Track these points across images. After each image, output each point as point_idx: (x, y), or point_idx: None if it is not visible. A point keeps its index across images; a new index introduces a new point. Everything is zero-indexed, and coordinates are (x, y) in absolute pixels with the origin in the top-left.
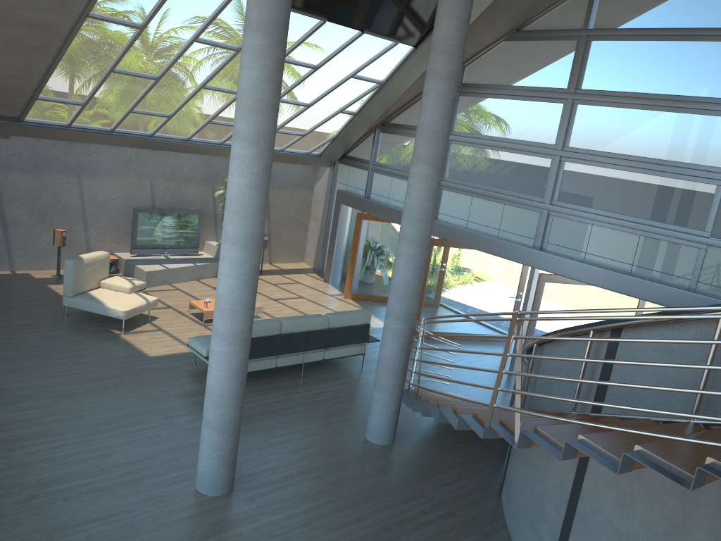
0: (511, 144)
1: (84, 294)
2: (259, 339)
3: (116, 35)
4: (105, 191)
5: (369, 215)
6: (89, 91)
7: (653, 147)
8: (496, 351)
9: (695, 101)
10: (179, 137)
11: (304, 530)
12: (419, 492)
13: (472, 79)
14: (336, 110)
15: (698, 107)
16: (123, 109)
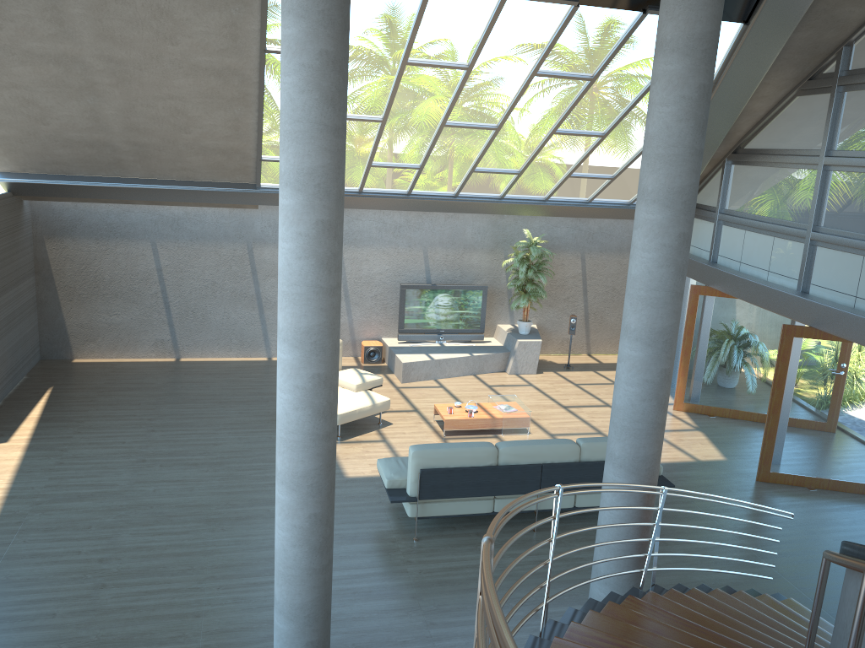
0: None
1: None
2: (459, 470)
3: None
4: (370, 264)
5: (710, 288)
6: None
7: None
8: None
9: None
10: (444, 193)
11: None
12: None
13: (864, 61)
14: None
15: None
16: (361, 163)
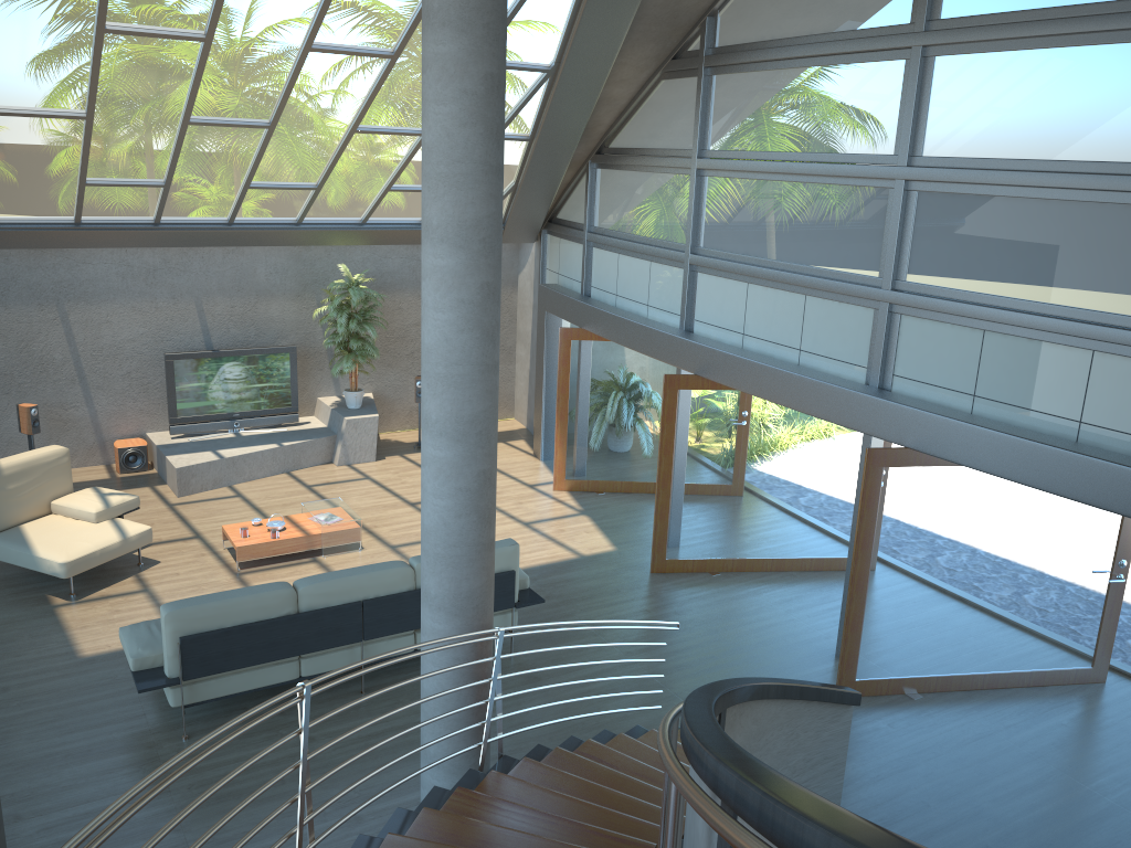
0: (808, 165)
1: (10, 530)
2: (241, 629)
3: None
4: (114, 327)
5: (584, 330)
6: None
7: (1113, 135)
8: (830, 596)
9: None
10: (212, 220)
11: None
12: None
13: (732, 37)
14: None
15: None
16: (69, 181)
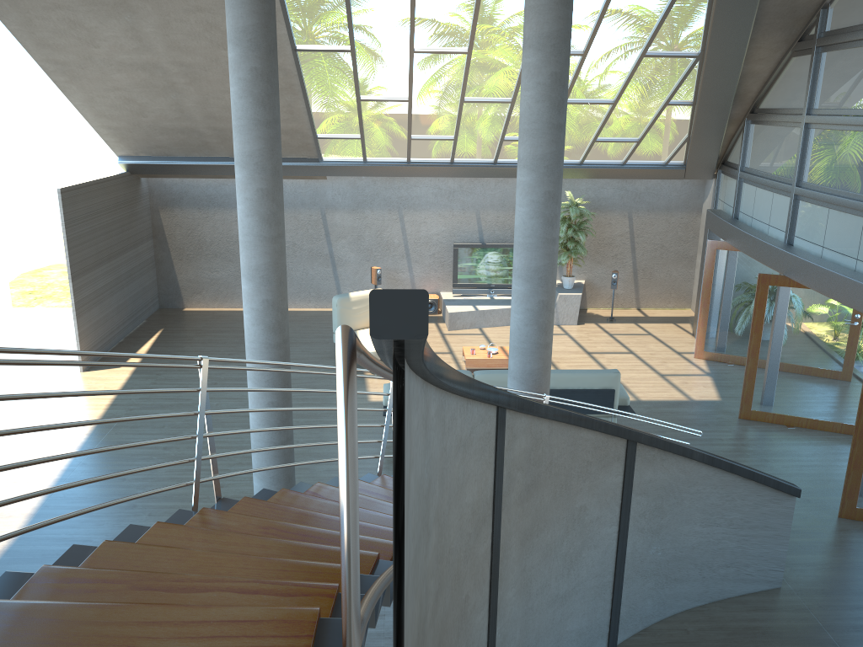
0: None
1: None
2: None
3: (336, 63)
4: (428, 226)
5: (726, 242)
6: (356, 123)
7: None
8: None
9: None
10: (484, 161)
11: None
12: None
13: (836, 23)
14: (661, 103)
15: None
16: (402, 137)
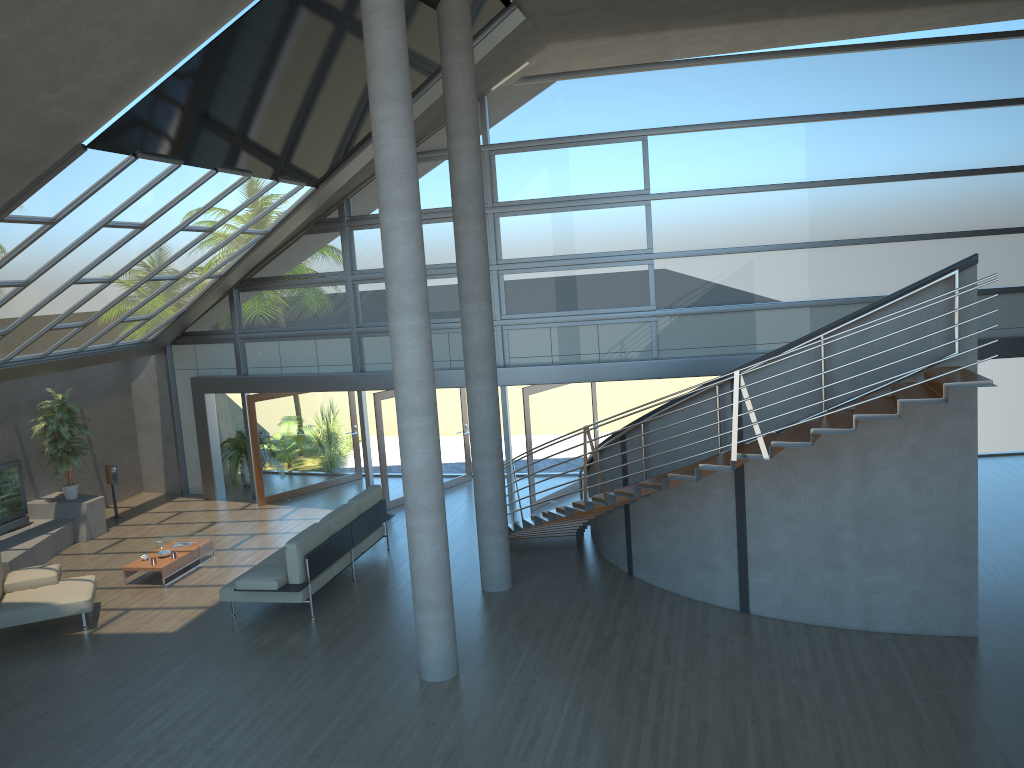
0: (438, 270)
1: (2, 605)
2: (321, 547)
3: (15, 238)
4: None
5: (261, 394)
6: None
7: (585, 243)
8: (472, 491)
9: (608, 196)
10: None
11: (551, 658)
12: (583, 600)
13: (364, 210)
14: (203, 277)
15: (614, 201)
16: None
